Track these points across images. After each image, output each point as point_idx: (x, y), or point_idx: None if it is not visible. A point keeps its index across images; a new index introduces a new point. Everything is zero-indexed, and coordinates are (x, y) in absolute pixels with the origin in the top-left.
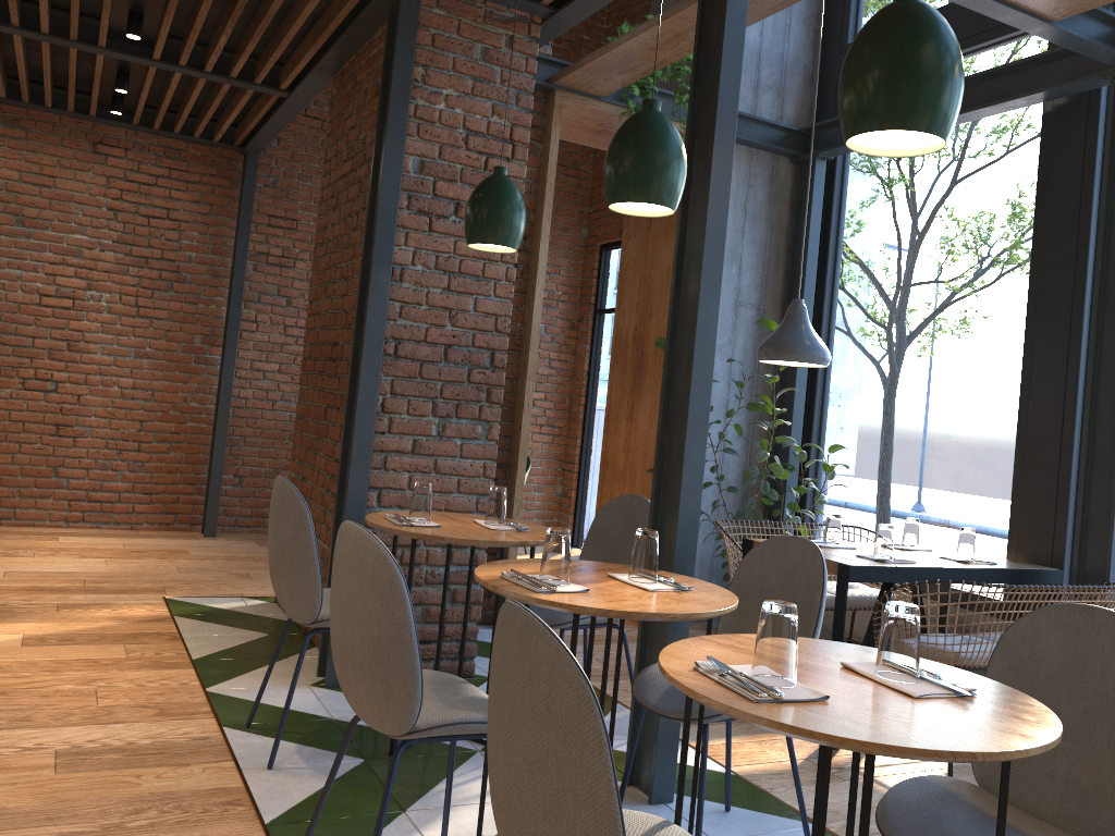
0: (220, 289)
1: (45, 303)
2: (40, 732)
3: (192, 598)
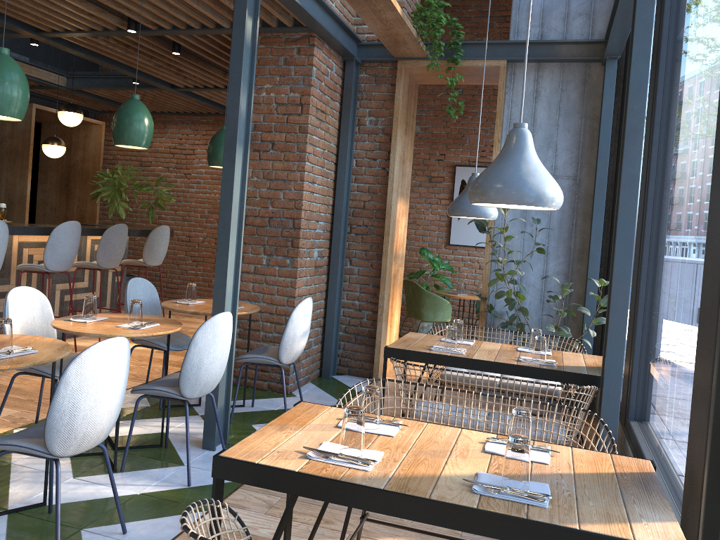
0: None
1: None
2: None
3: None
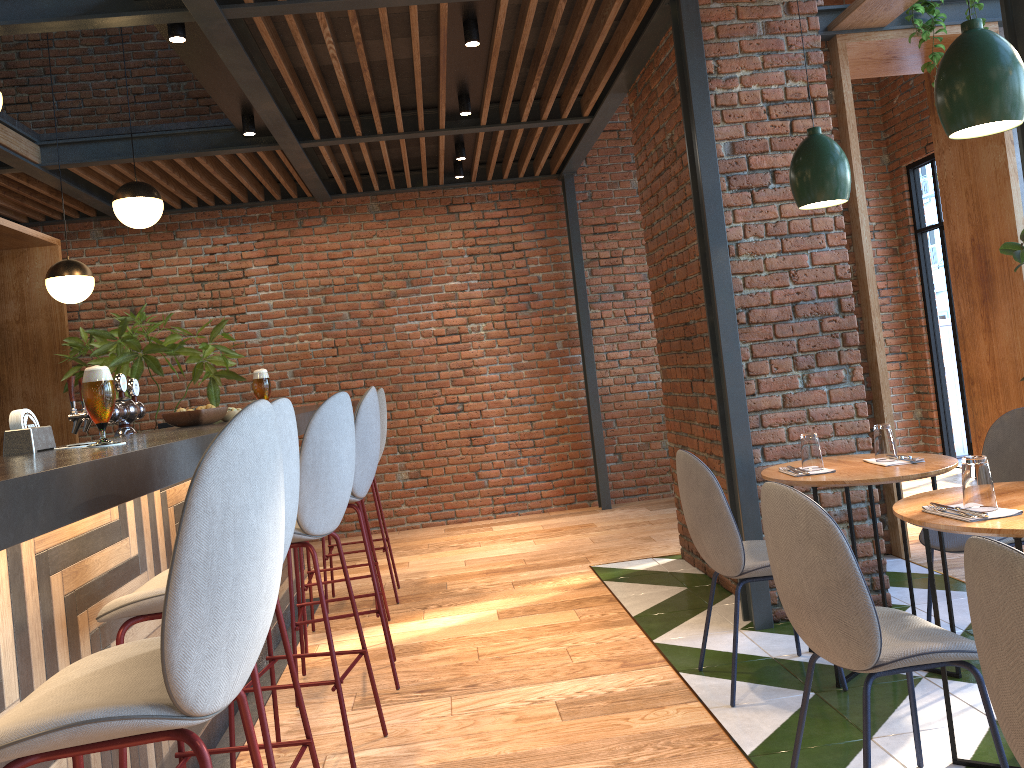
0: (567, 298)
1: (440, 342)
2: (538, 687)
3: (612, 563)
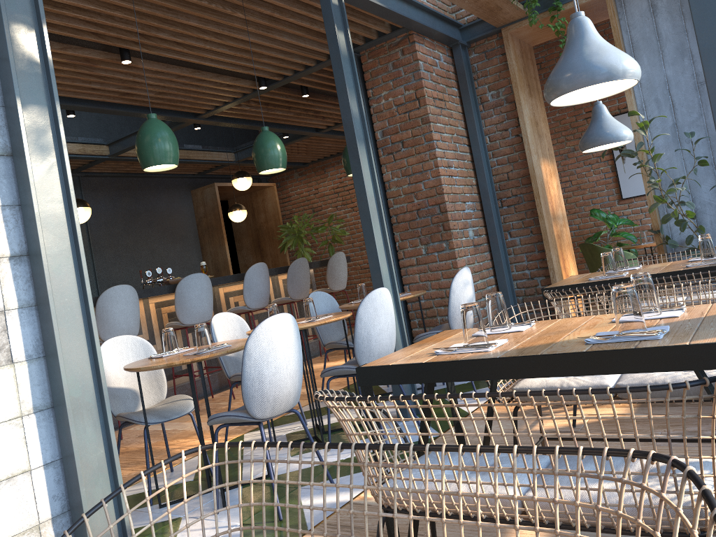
0: None
1: None
2: None
3: None
